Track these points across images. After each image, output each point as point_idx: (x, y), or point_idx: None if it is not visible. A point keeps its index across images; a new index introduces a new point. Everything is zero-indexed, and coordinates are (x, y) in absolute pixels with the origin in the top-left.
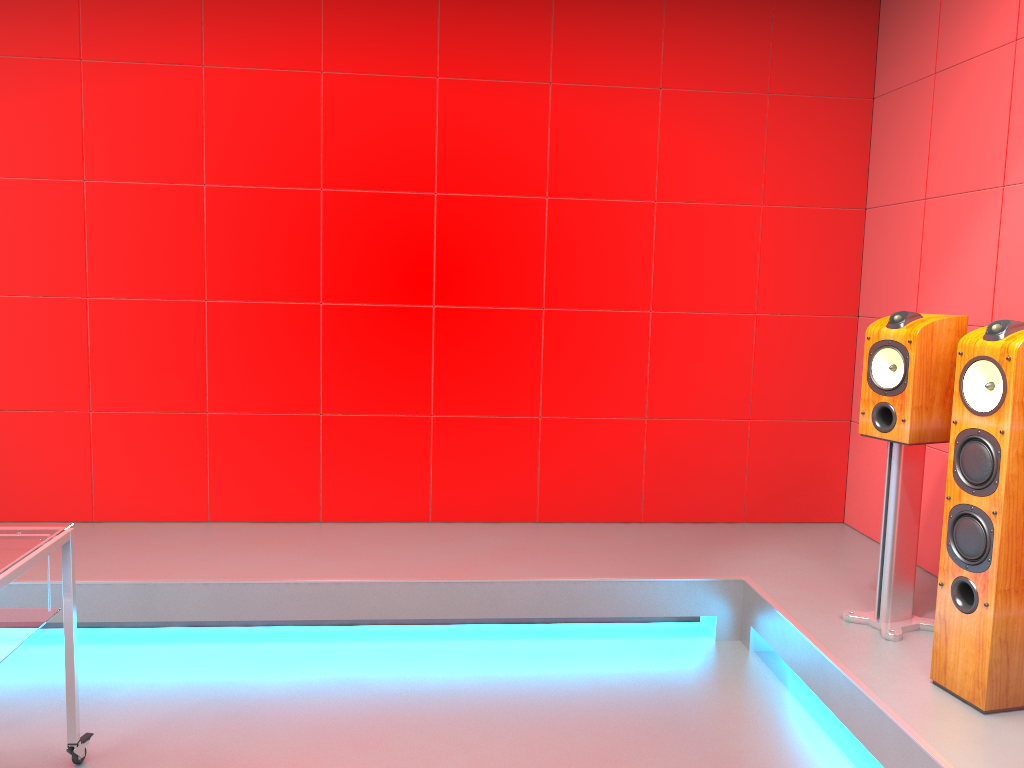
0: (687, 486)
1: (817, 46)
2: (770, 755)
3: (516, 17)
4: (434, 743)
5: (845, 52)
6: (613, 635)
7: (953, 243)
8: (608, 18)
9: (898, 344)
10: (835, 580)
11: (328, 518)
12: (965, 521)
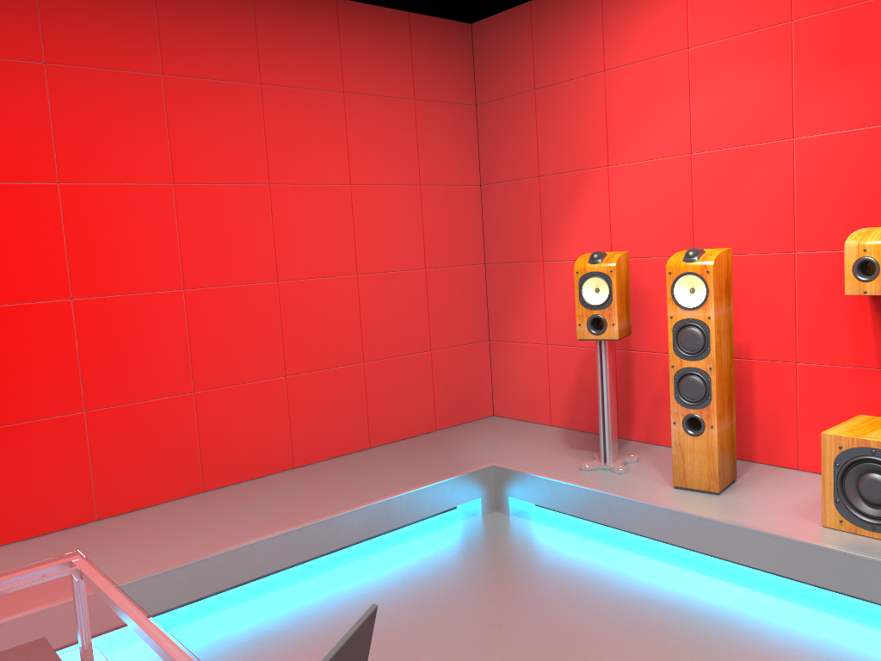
0: (397, 411)
1: (439, 65)
2: (601, 569)
3: (225, 24)
4: (397, 651)
5: (456, 70)
6: (414, 535)
7: (570, 205)
8: (299, 31)
9: (602, 274)
10: (543, 450)
11: (105, 514)
12: (688, 378)
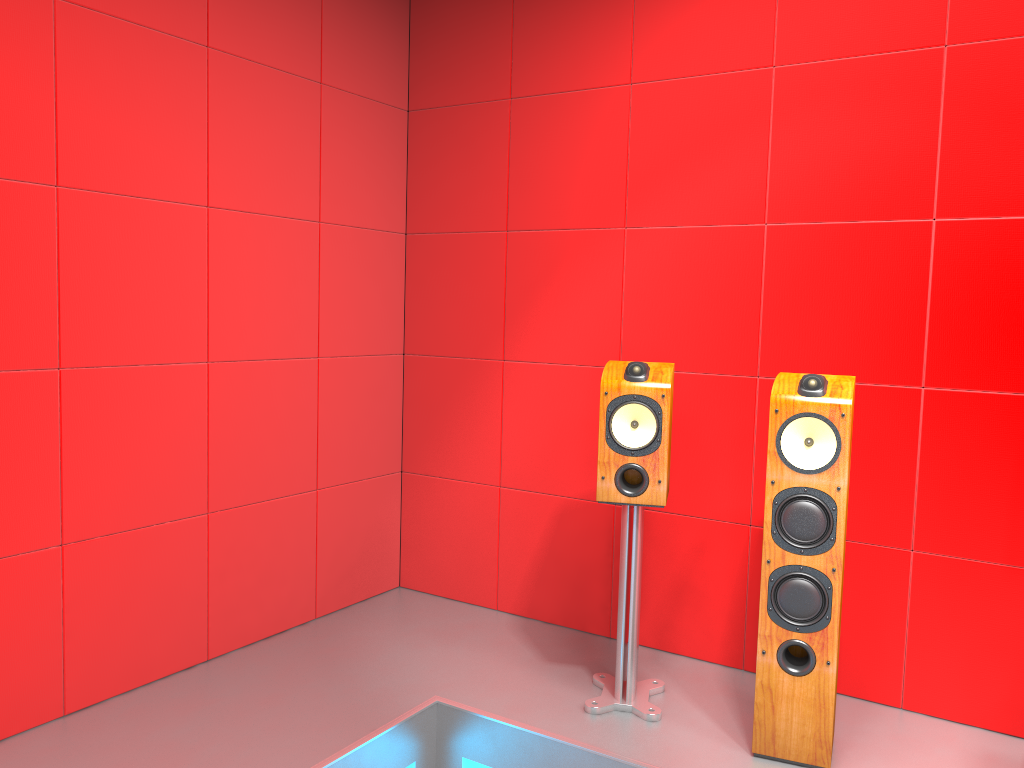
0: (258, 592)
1: (362, 37)
2: None
3: None
4: None
5: (385, 52)
6: None
7: (556, 280)
8: None
9: (647, 399)
10: (507, 664)
11: None
12: (794, 582)
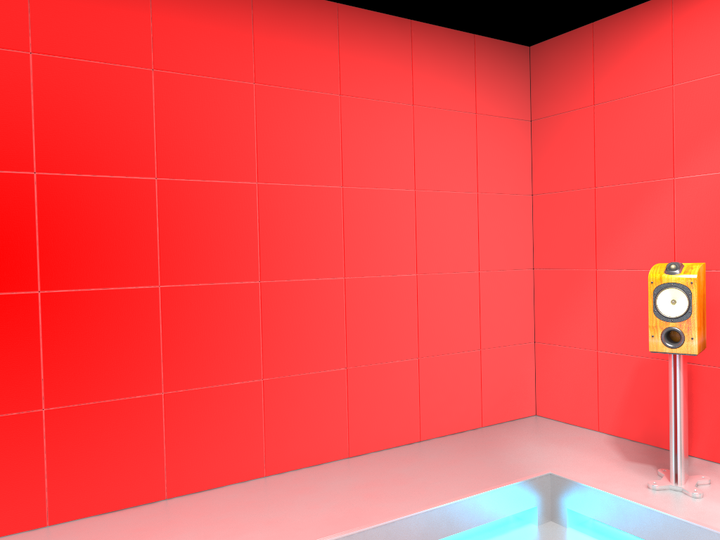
0: (447, 406)
1: (500, 83)
2: None
3: (312, 40)
4: None
5: (514, 88)
6: None
7: (628, 216)
8: (376, 48)
9: (680, 285)
10: (599, 459)
11: (174, 493)
12: None
